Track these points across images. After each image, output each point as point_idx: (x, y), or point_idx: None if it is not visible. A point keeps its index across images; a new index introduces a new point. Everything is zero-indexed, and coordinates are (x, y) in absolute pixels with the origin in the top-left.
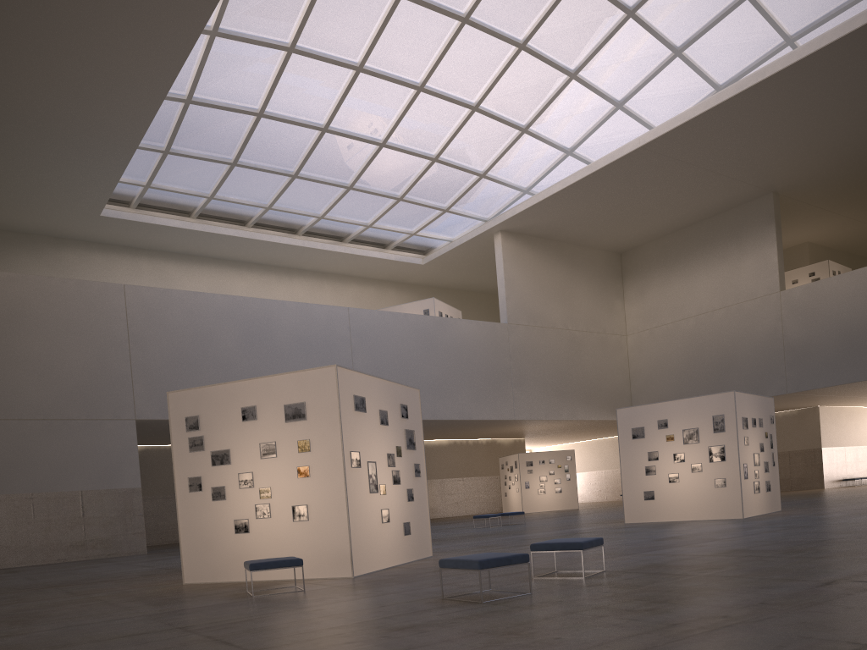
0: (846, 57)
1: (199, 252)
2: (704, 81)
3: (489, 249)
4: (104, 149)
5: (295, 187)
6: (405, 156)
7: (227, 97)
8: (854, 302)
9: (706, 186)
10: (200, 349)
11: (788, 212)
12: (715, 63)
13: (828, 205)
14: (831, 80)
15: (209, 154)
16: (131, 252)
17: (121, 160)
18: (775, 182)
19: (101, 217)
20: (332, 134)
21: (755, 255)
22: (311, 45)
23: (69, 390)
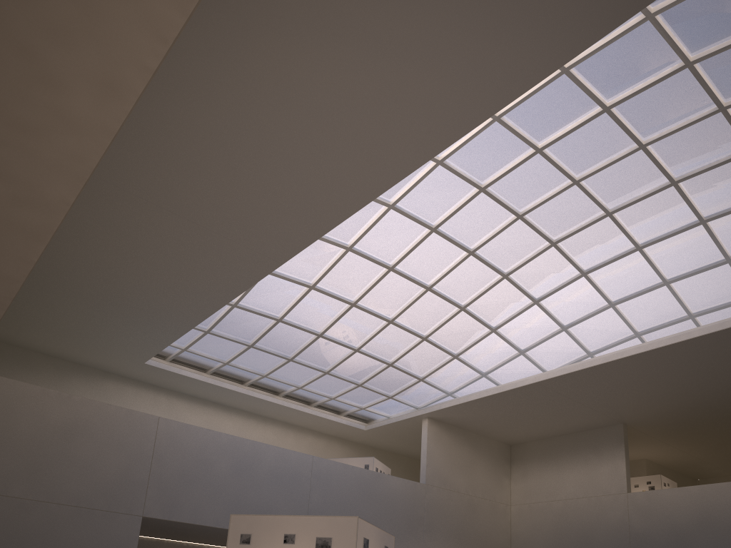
0: (675, 354)
1: (204, 396)
2: (580, 347)
3: (416, 427)
4: (169, 325)
5: (288, 366)
6: (370, 359)
7: (260, 307)
8: (681, 510)
9: (577, 412)
10: (201, 470)
11: (633, 437)
12: (588, 338)
13: (660, 437)
14: (665, 365)
15: (236, 337)
16: (155, 389)
17: (177, 333)
18: (625, 417)
19: (144, 364)
20: (324, 338)
21: (609, 463)
22: (325, 286)
23: (100, 487)
